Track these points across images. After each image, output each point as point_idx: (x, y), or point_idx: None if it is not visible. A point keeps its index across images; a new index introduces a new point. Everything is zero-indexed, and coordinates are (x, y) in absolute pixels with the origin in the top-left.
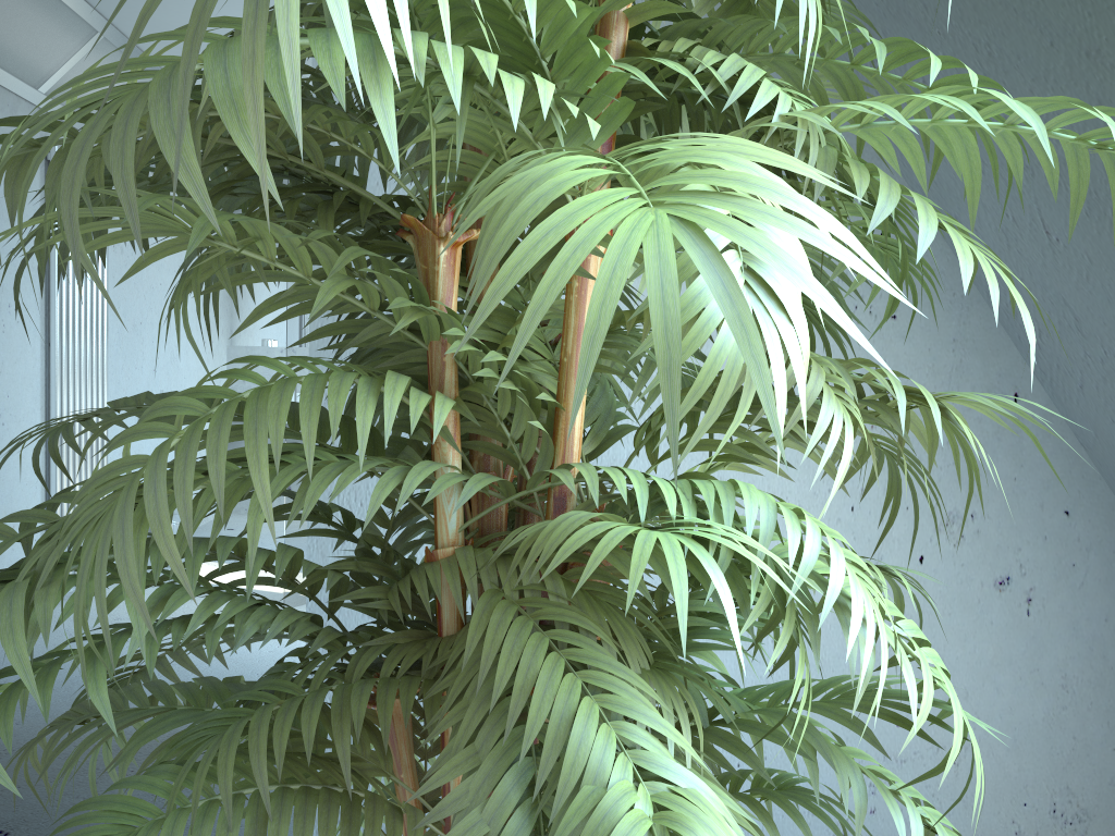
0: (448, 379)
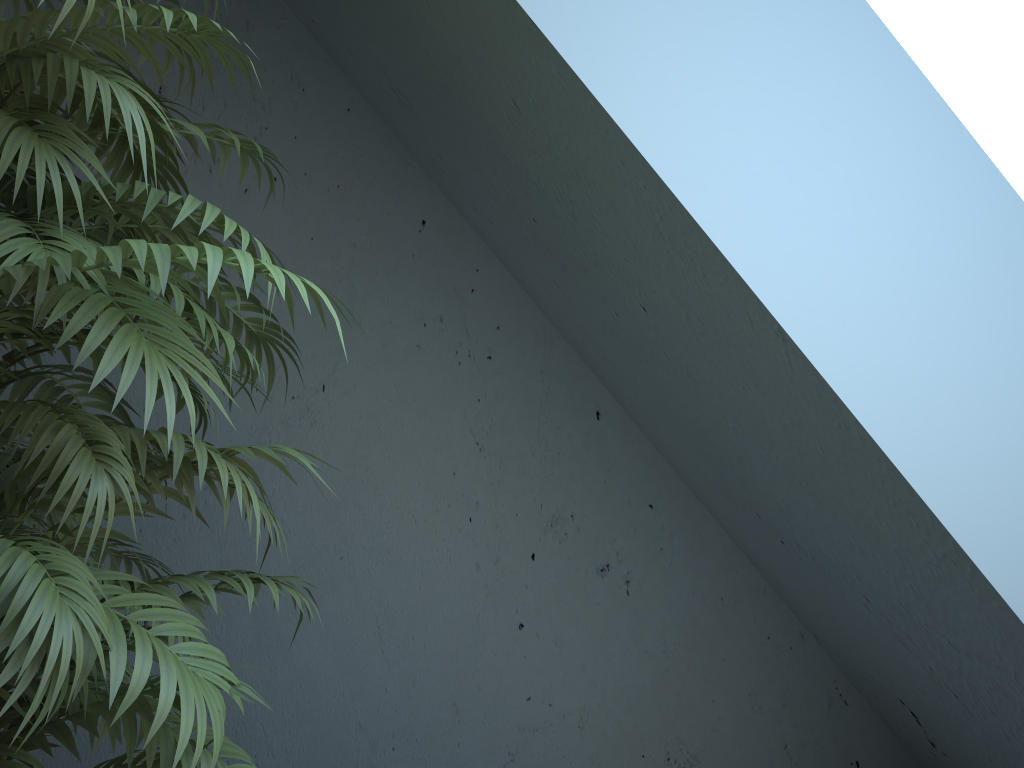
0: None
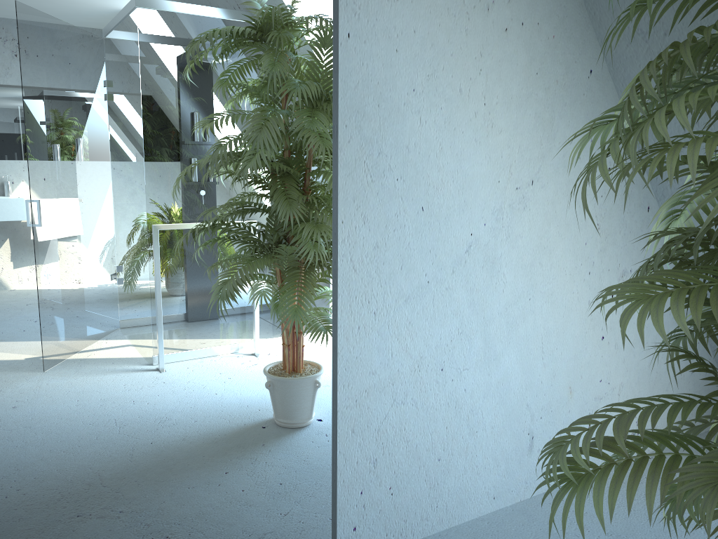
0: None
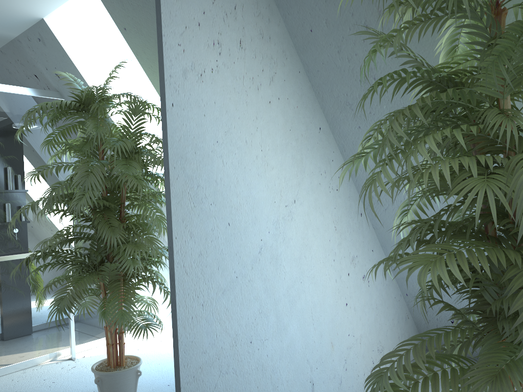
0: None
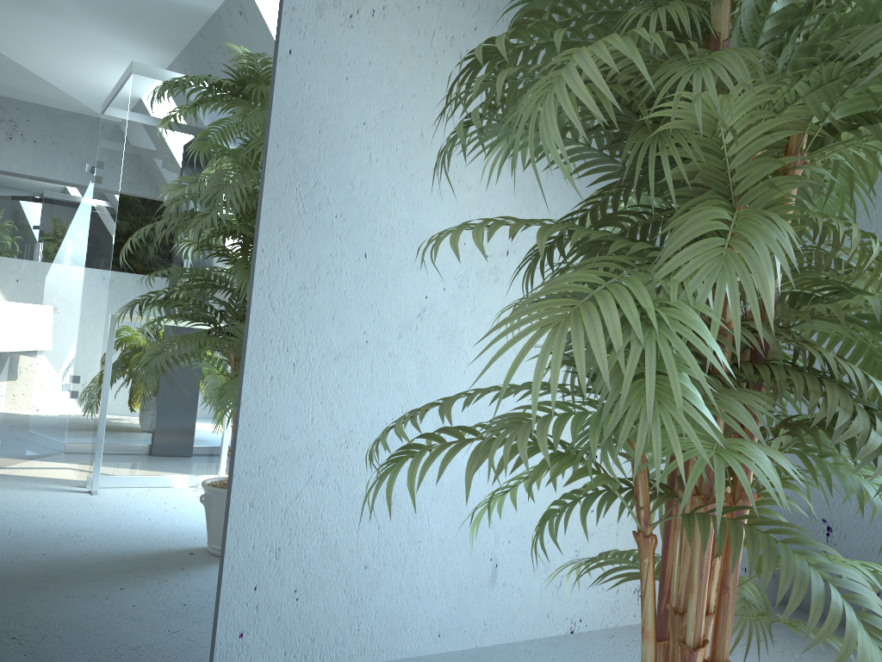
0: None
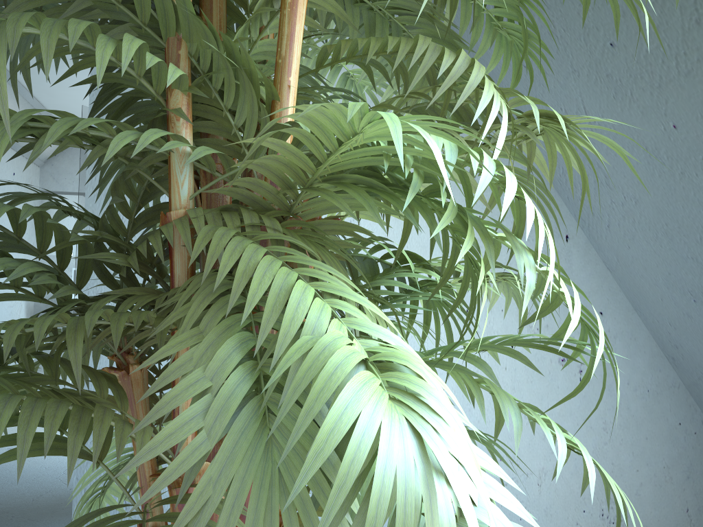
0: (182, 69)
